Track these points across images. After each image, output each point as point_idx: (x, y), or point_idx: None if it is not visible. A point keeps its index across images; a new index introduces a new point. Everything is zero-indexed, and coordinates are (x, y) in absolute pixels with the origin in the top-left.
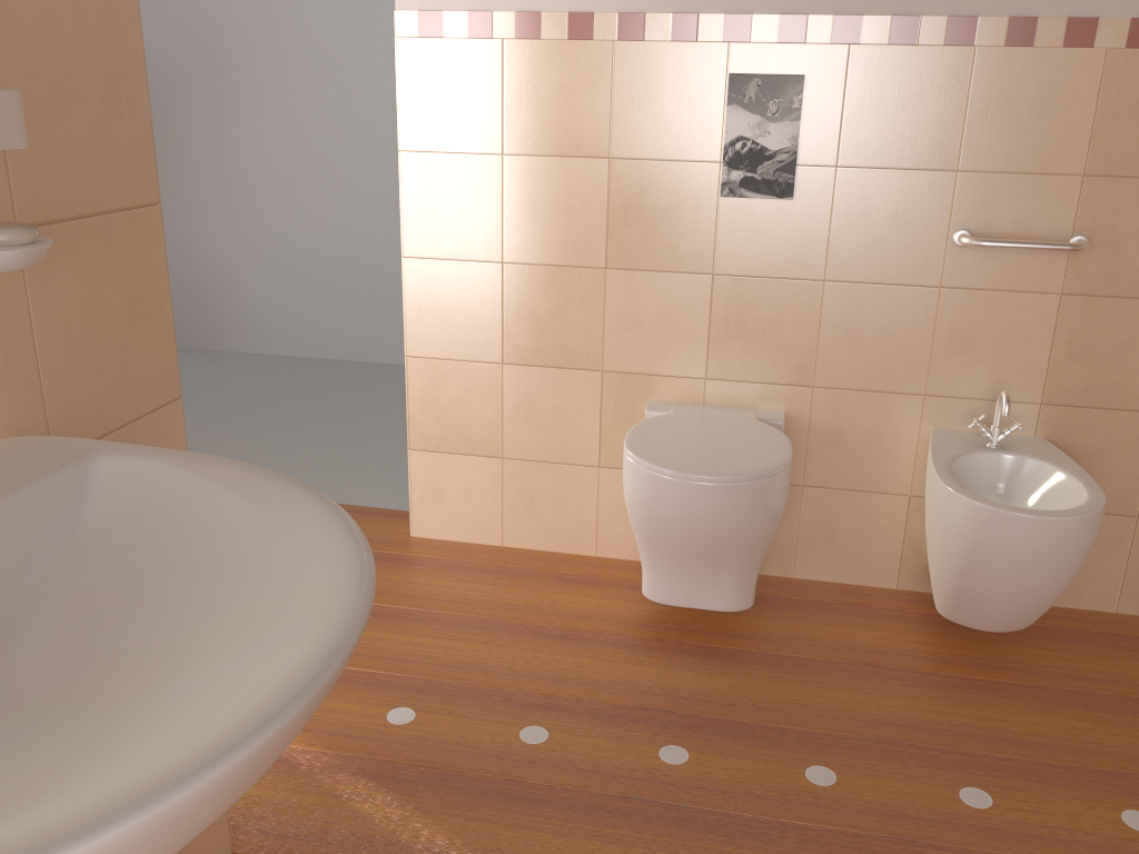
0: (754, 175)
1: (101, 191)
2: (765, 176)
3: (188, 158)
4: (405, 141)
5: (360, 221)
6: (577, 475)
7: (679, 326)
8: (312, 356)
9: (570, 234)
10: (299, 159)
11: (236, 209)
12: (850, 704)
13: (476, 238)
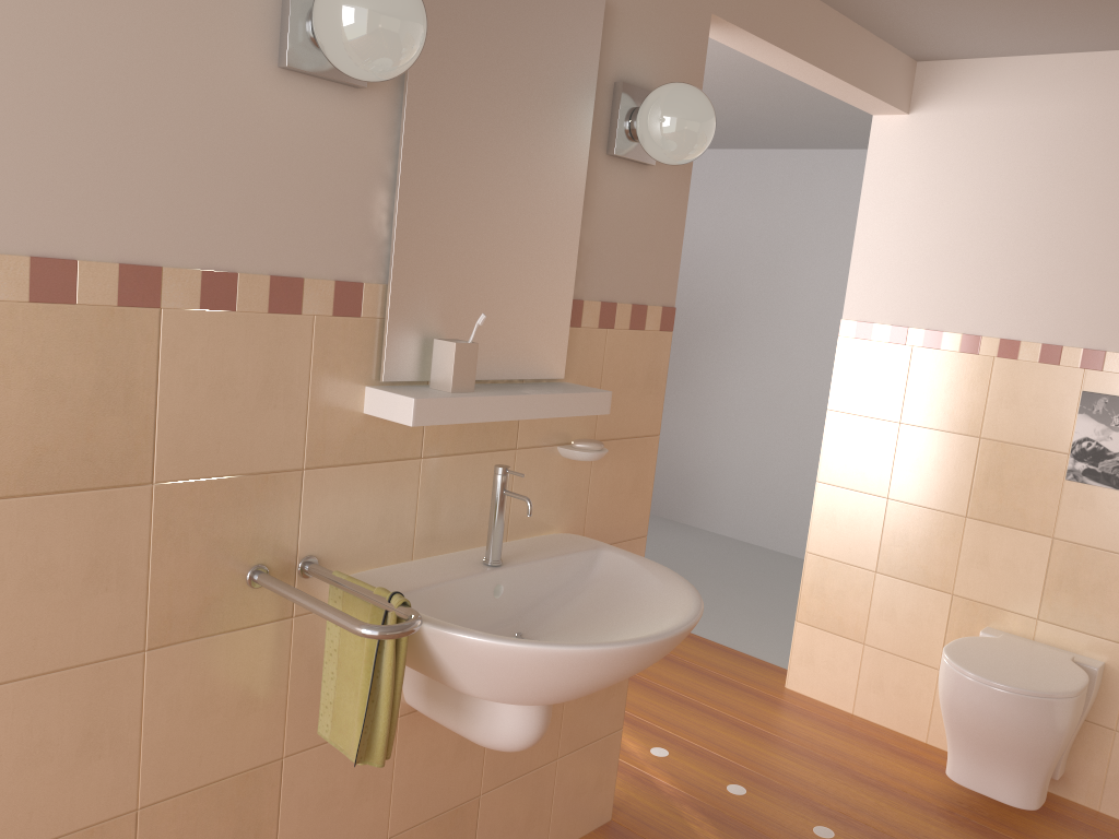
0: (1095, 468)
1: (633, 427)
2: (1105, 470)
3: (698, 381)
4: (832, 404)
5: (814, 446)
6: (920, 672)
7: (1019, 572)
8: (755, 543)
9: (941, 486)
10: (777, 393)
11: (723, 422)
12: None
13: (871, 477)
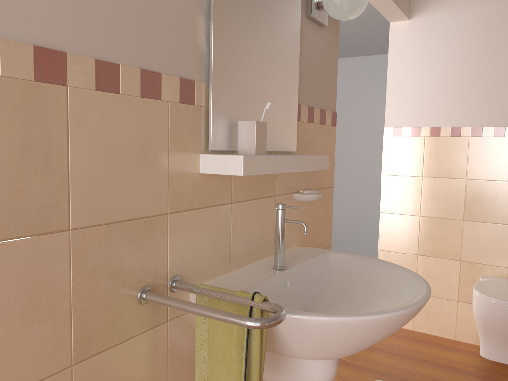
0: None
1: (323, 182)
2: None
3: None
4: (384, 171)
5: (348, 201)
6: (448, 303)
7: (495, 245)
8: None
9: (448, 206)
10: None
11: None
12: None
13: (409, 206)
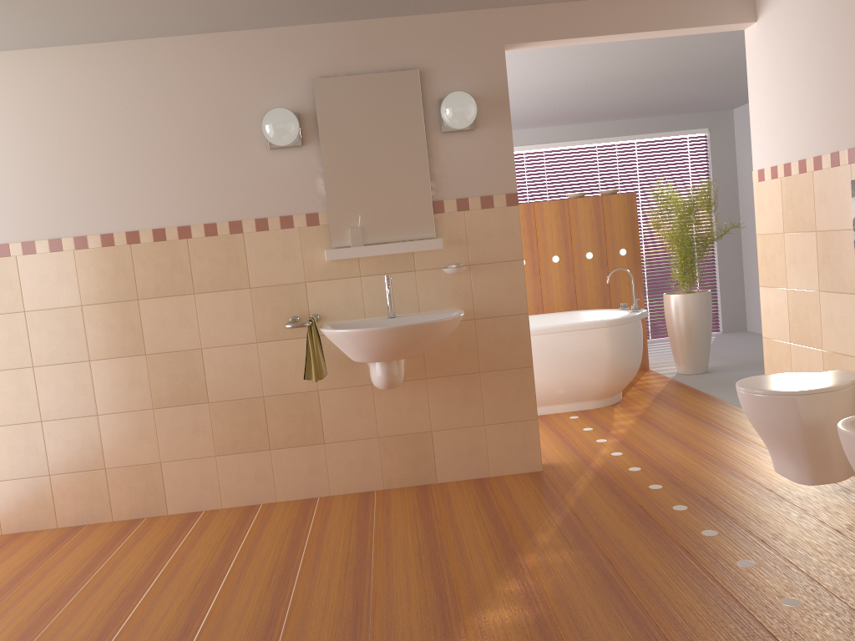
0: None
1: (499, 257)
2: None
3: None
4: (757, 230)
5: None
6: None
7: (846, 325)
8: None
9: (806, 272)
10: None
11: None
12: (784, 531)
13: (778, 276)
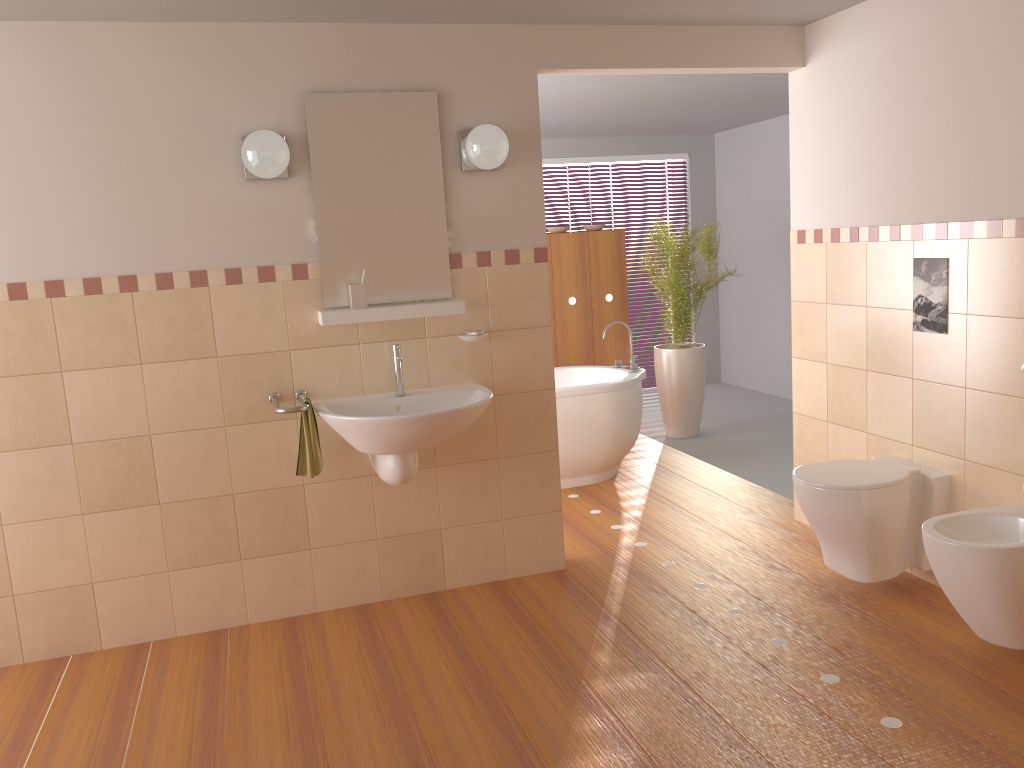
0: (927, 318)
1: (524, 322)
2: (932, 319)
3: None
4: (792, 296)
5: None
6: None
7: (898, 409)
8: None
9: (852, 349)
10: None
11: None
12: (854, 637)
13: (817, 349)
